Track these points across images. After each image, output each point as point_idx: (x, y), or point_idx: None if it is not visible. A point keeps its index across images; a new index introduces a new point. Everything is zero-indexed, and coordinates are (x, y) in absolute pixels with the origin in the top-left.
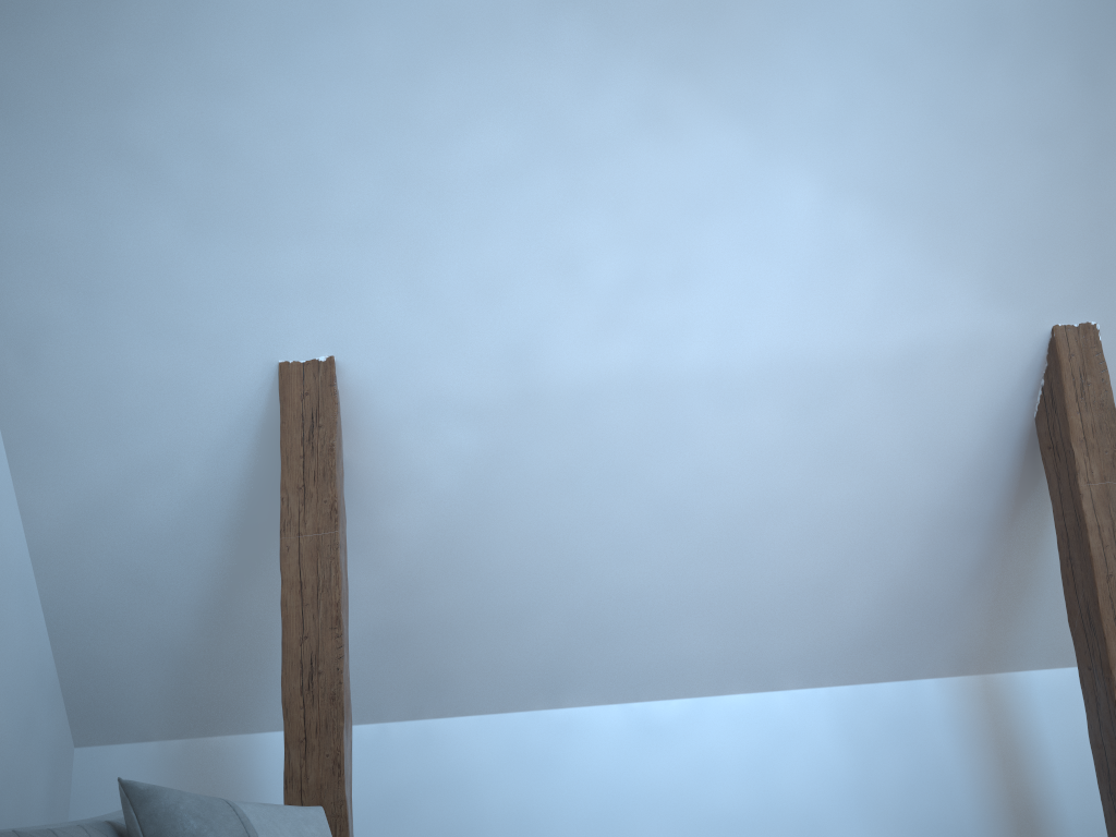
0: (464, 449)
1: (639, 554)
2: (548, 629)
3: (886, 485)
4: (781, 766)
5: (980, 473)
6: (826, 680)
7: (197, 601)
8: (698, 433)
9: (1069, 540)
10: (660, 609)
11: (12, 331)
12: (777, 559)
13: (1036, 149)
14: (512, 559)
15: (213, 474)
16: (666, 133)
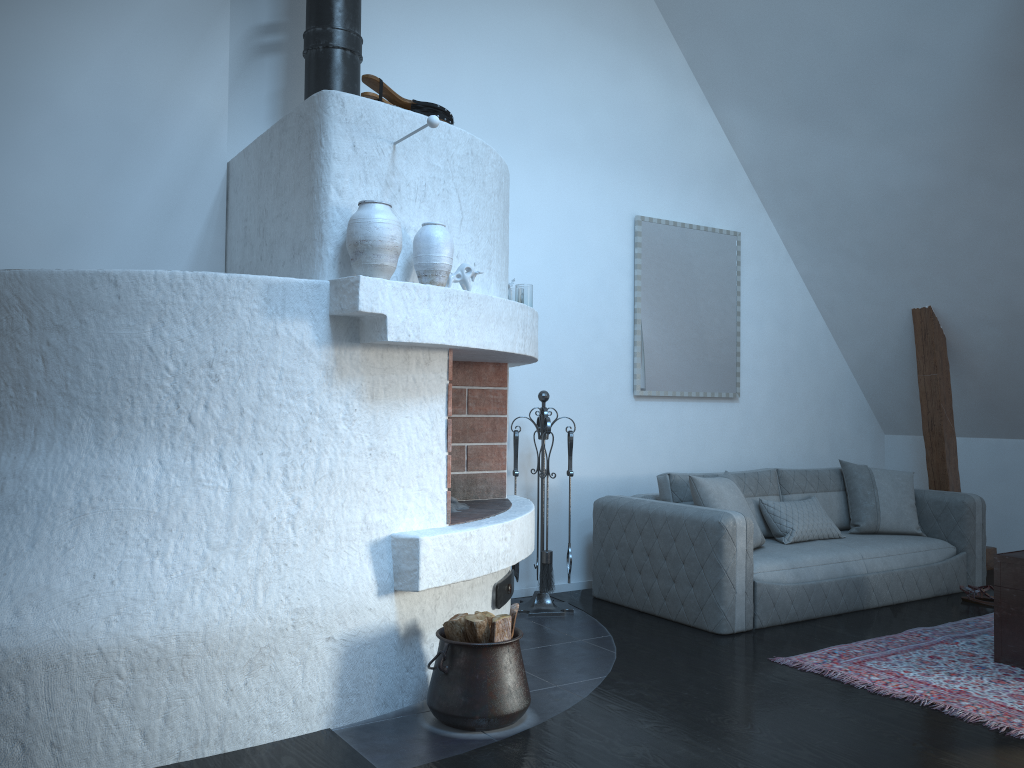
0: (995, 336)
1: None
2: None
3: None
4: None
5: None
6: None
7: (910, 388)
8: None
9: None
10: None
11: (825, 304)
12: None
13: None
14: None
15: (901, 346)
16: None
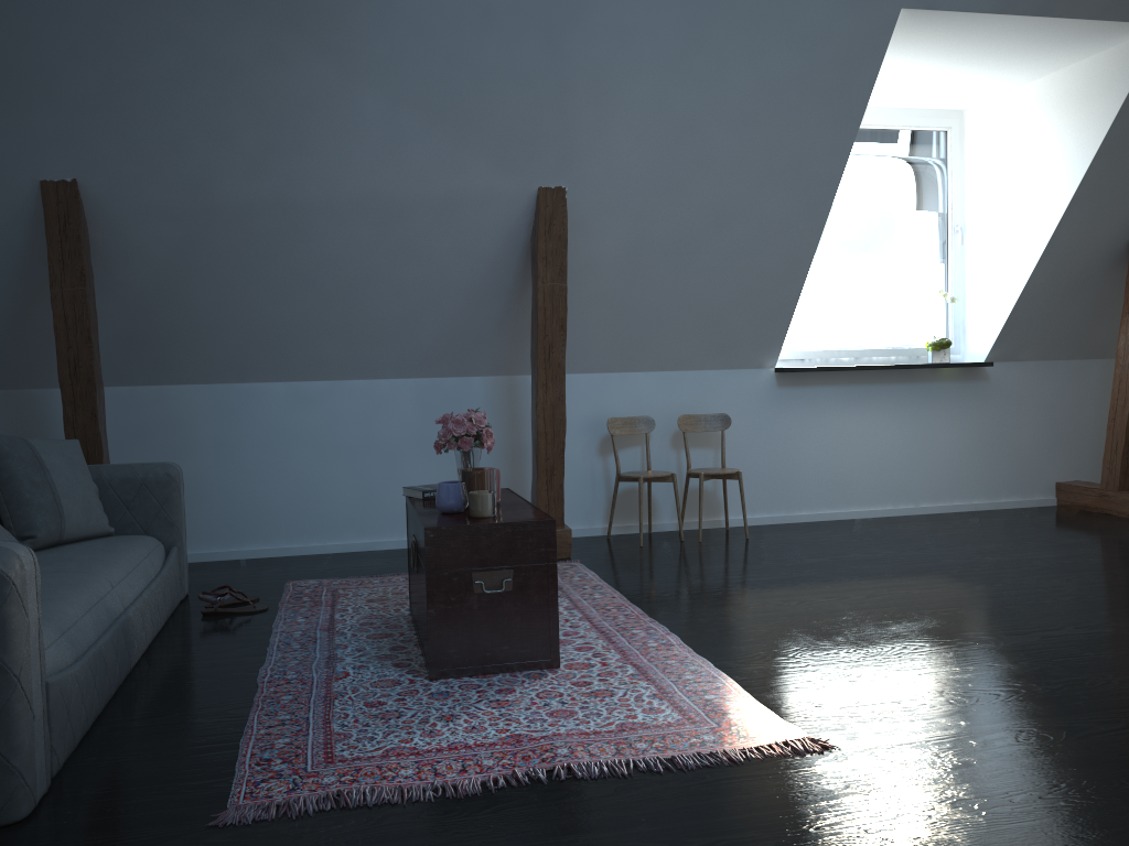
0: (169, 236)
1: (288, 300)
2: (234, 339)
3: (441, 270)
4: (379, 421)
5: (499, 266)
6: (412, 375)
7: (4, 313)
8: (319, 235)
9: (533, 313)
10: (305, 331)
11: None
12: (376, 307)
13: (521, 87)
14: (207, 299)
15: (4, 242)
16: (281, 62)
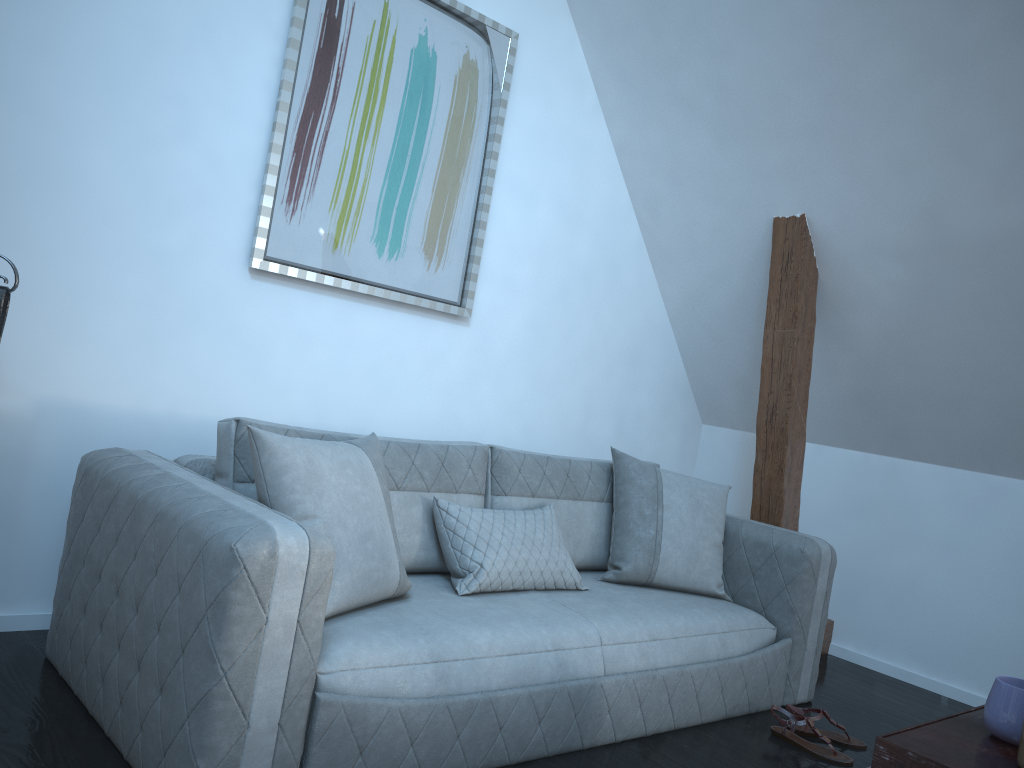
0: (898, 279)
1: None
2: (979, 415)
3: None
4: None
5: None
6: None
7: (749, 355)
8: None
9: None
10: None
11: (644, 199)
12: None
13: None
14: (944, 360)
15: (747, 282)
16: None
